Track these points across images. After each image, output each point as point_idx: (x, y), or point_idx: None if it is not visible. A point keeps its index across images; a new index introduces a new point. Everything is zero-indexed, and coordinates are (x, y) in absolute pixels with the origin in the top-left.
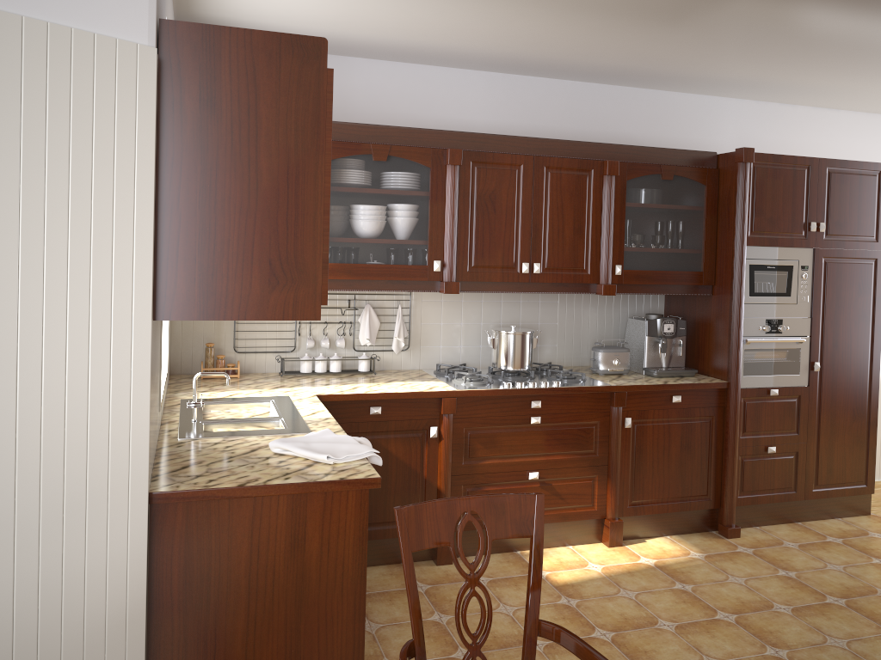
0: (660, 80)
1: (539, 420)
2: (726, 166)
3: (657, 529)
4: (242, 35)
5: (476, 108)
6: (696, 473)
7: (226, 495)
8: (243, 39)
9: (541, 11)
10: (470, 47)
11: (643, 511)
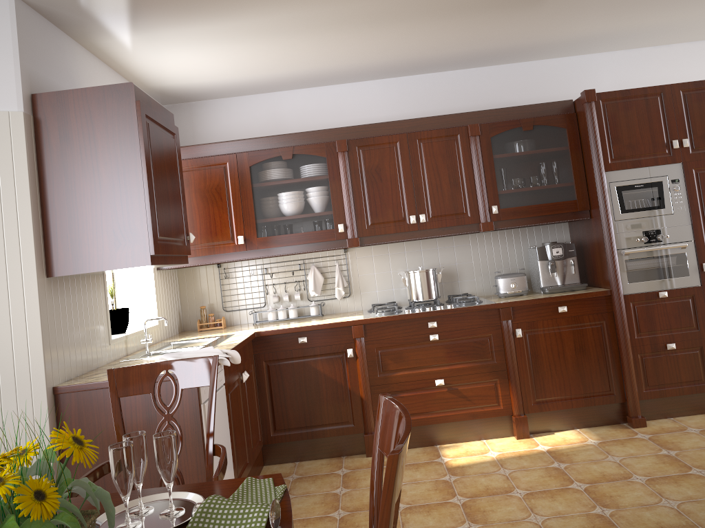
0: (520, 53)
1: (437, 337)
2: (579, 108)
3: (566, 423)
4: (80, 92)
5: (377, 108)
6: (595, 372)
7: (100, 386)
8: (81, 94)
9: (355, 26)
10: (345, 65)
11: (547, 408)
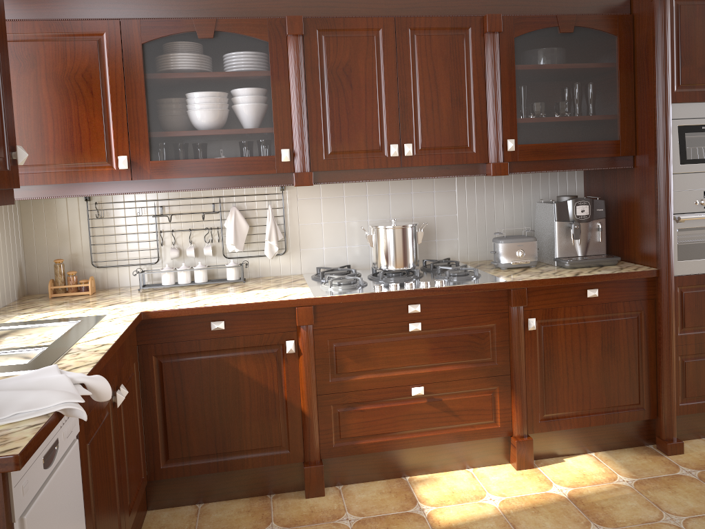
0: None
1: (420, 327)
2: (641, 8)
3: (579, 446)
4: None
5: None
6: (624, 378)
7: None
8: None
9: None
10: None
11: (558, 426)
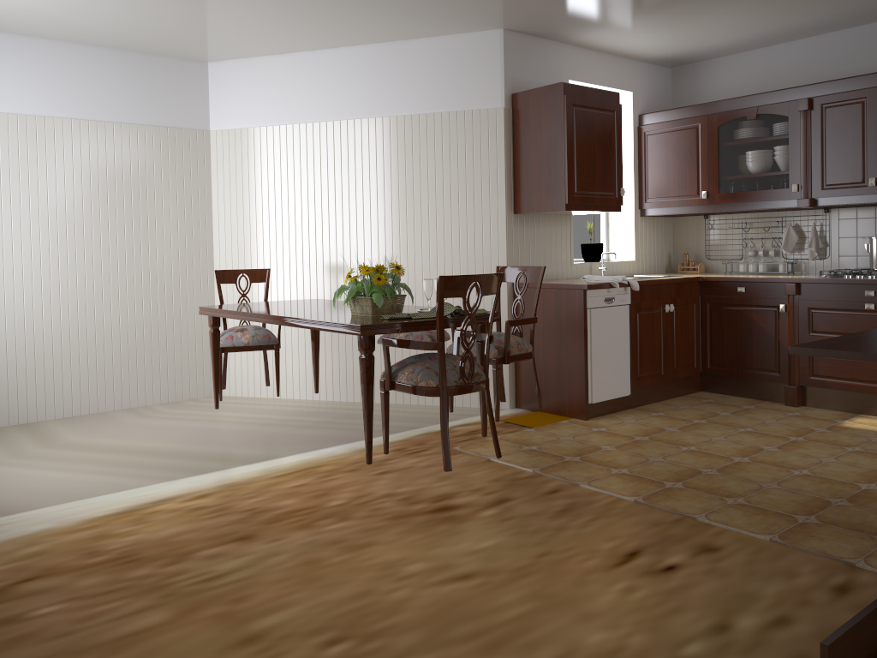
0: None
1: (872, 307)
2: None
3: None
4: (535, 91)
5: None
6: None
7: (534, 286)
8: (535, 92)
9: None
10: (820, 16)
11: None
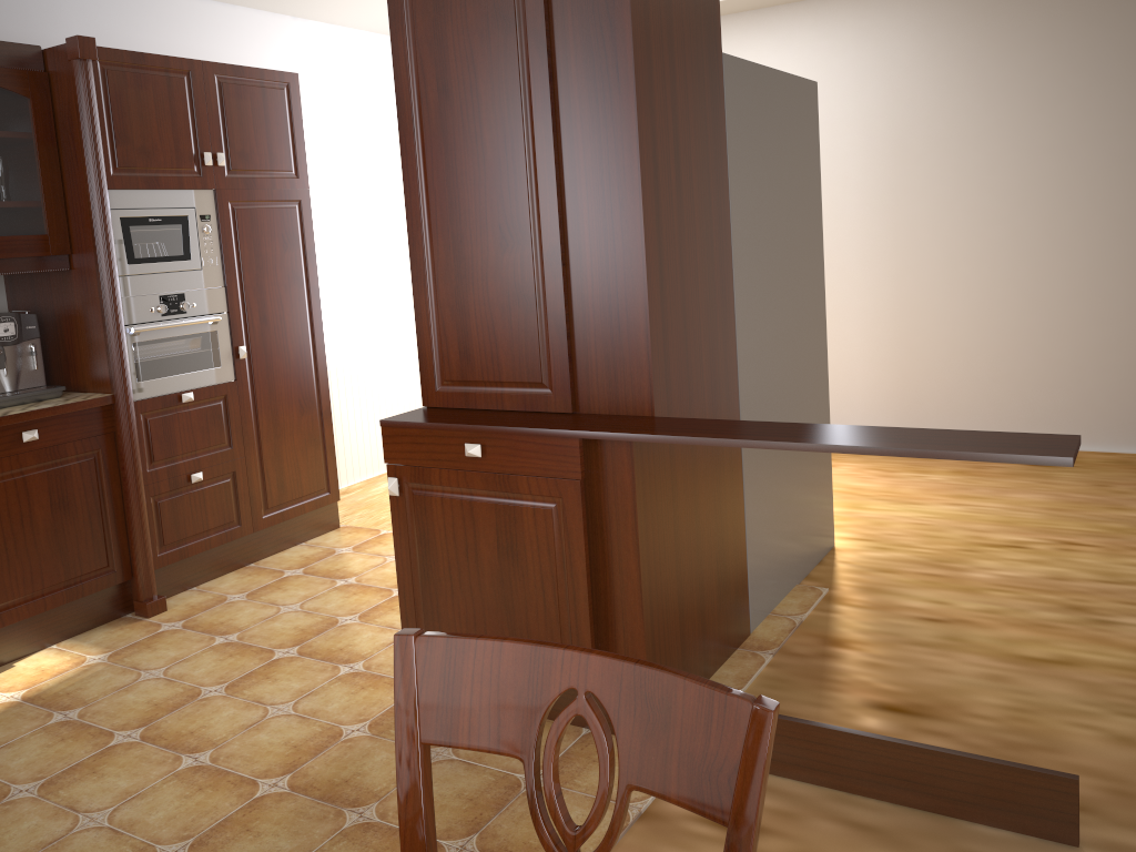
0: None
1: None
2: (59, 67)
3: (34, 641)
4: None
5: None
6: (85, 539)
7: None
8: None
9: None
10: None
11: (1, 622)
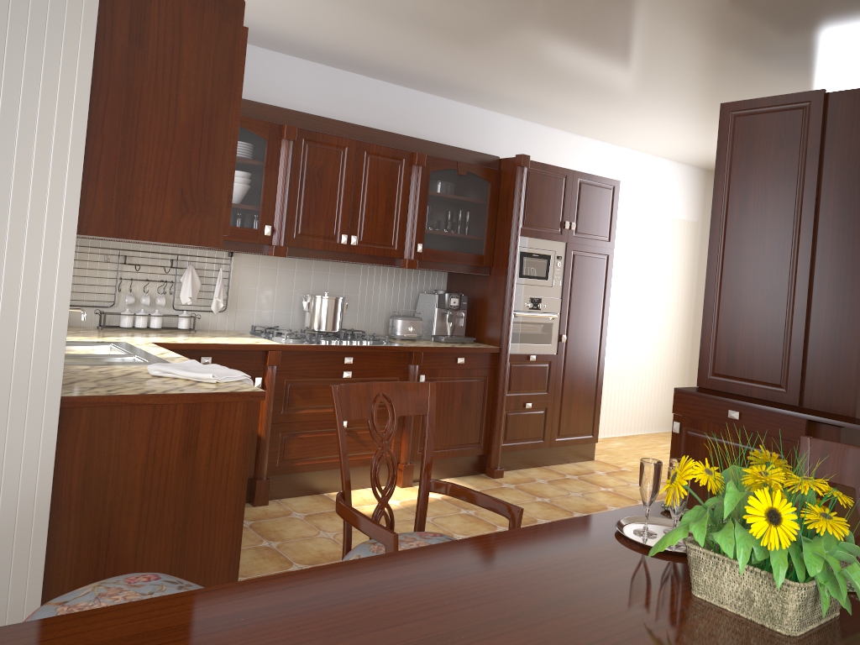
0: (457, 91)
1: (351, 375)
2: (507, 168)
3: (439, 473)
4: None
5: (300, 93)
6: (472, 424)
7: (129, 402)
8: None
9: (386, 13)
10: (308, 36)
11: None
